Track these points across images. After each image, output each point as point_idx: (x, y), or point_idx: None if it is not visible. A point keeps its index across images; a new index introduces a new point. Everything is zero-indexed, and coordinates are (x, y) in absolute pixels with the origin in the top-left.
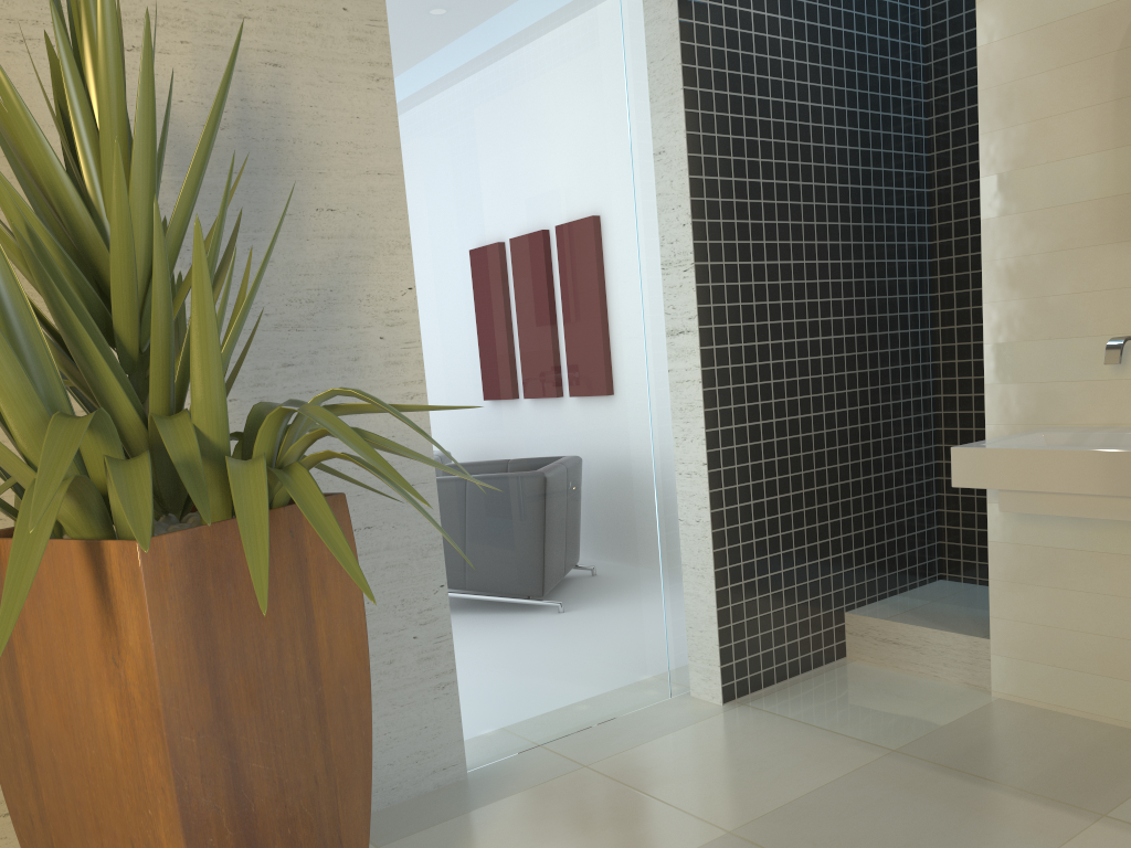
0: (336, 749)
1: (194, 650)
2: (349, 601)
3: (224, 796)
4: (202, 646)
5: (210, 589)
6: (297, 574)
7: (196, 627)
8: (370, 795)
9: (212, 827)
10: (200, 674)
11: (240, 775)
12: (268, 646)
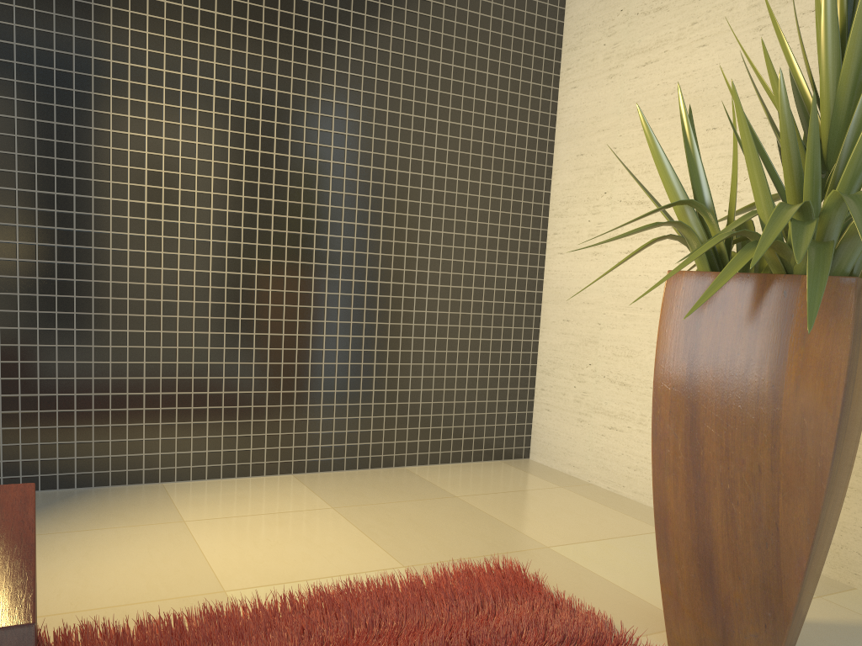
0: (784, 459)
1: (682, 340)
2: (829, 359)
3: (682, 432)
4: (688, 340)
5: (704, 309)
6: (780, 323)
7: (687, 328)
8: (816, 516)
9: (670, 444)
10: (683, 355)
11: (695, 427)
12: (738, 360)
